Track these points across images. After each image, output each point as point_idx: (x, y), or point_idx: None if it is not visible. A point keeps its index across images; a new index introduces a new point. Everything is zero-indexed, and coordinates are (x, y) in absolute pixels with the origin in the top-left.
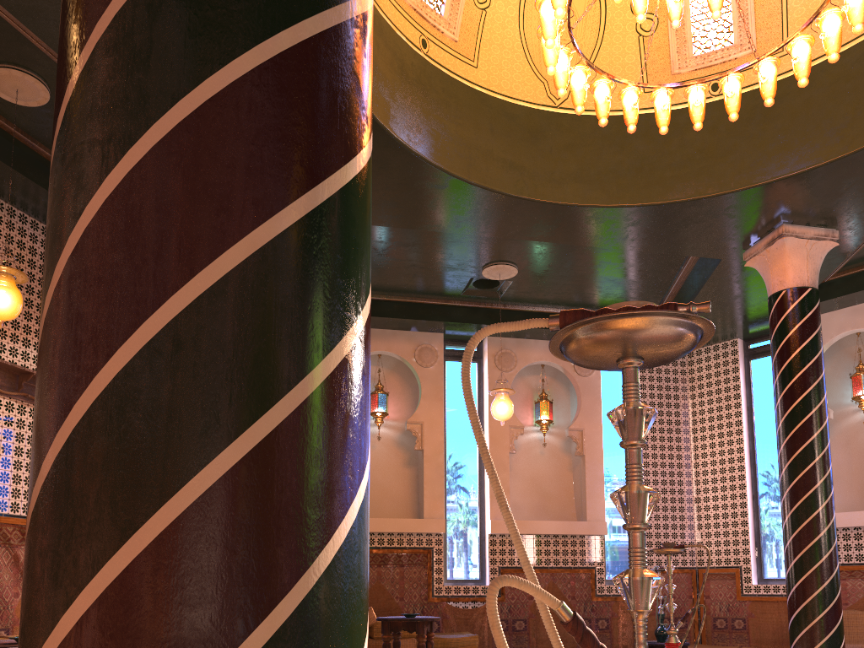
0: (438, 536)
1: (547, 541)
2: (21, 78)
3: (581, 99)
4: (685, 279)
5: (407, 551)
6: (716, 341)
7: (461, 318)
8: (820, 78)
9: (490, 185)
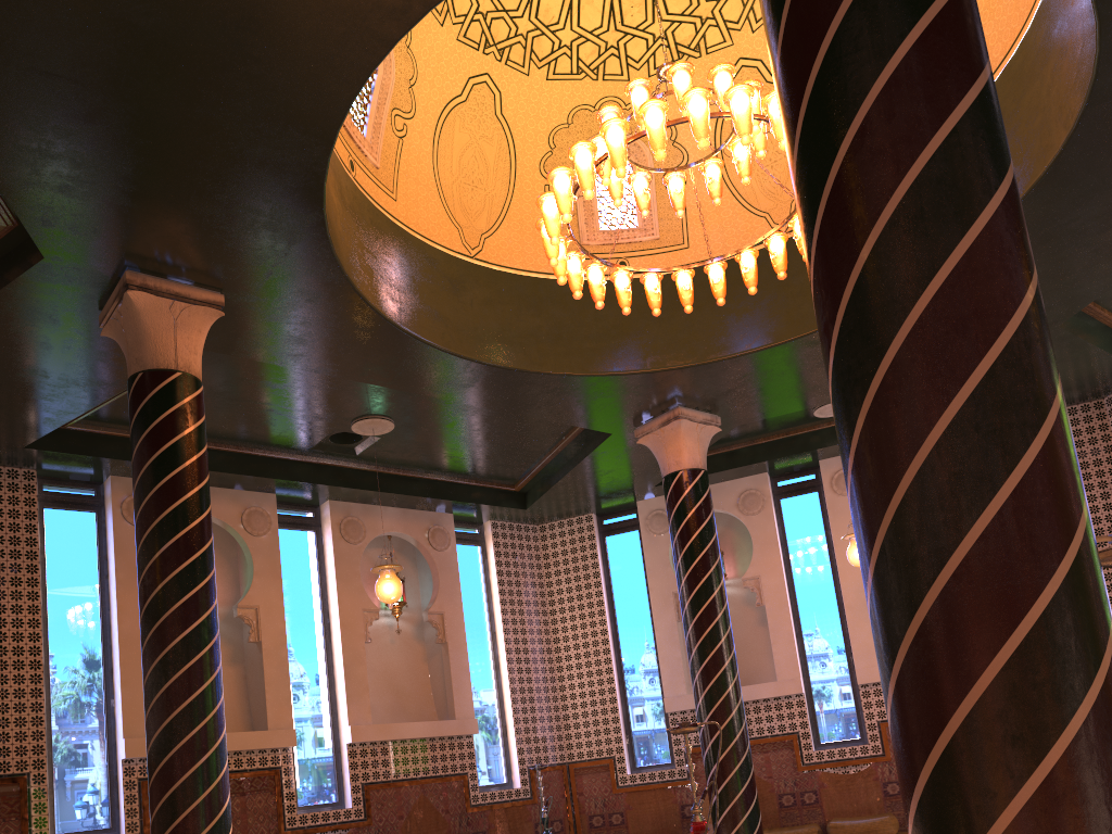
0: (286, 751)
1: (414, 746)
2: None
3: (565, 271)
4: (562, 450)
5: (248, 774)
6: (571, 515)
7: (306, 477)
8: None
9: (420, 335)
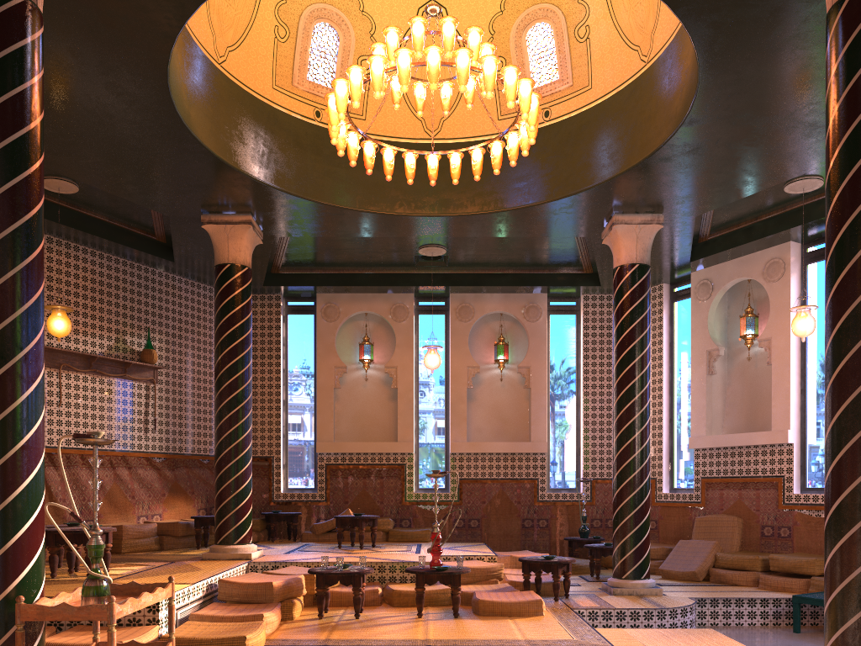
0: (410, 455)
1: (498, 458)
2: (59, 182)
3: (388, 171)
4: (586, 246)
5: (385, 466)
6: None
7: (422, 282)
8: (608, 111)
9: (375, 209)
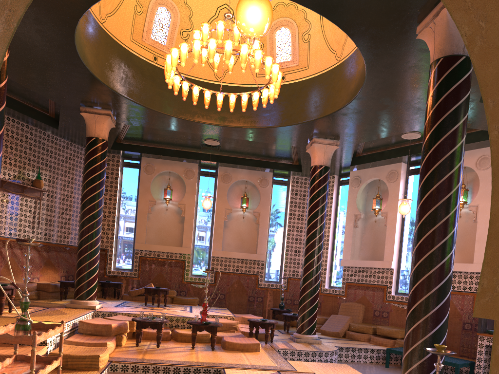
0: (188, 255)
1: (238, 261)
2: None
3: (195, 100)
4: (296, 150)
5: (174, 260)
6: None
7: (204, 158)
8: (316, 82)
9: (184, 117)
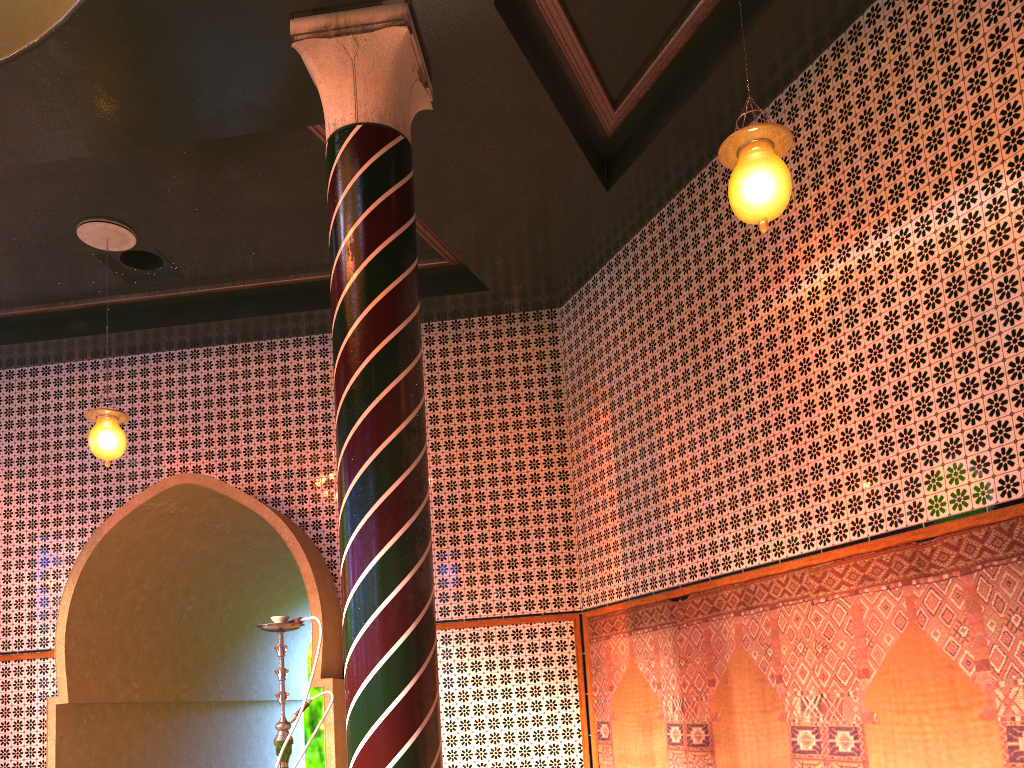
0: None
1: None
2: None
3: None
4: None
5: None
6: None
7: None
8: None
9: None
